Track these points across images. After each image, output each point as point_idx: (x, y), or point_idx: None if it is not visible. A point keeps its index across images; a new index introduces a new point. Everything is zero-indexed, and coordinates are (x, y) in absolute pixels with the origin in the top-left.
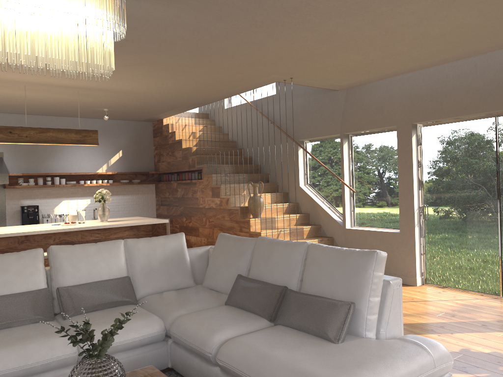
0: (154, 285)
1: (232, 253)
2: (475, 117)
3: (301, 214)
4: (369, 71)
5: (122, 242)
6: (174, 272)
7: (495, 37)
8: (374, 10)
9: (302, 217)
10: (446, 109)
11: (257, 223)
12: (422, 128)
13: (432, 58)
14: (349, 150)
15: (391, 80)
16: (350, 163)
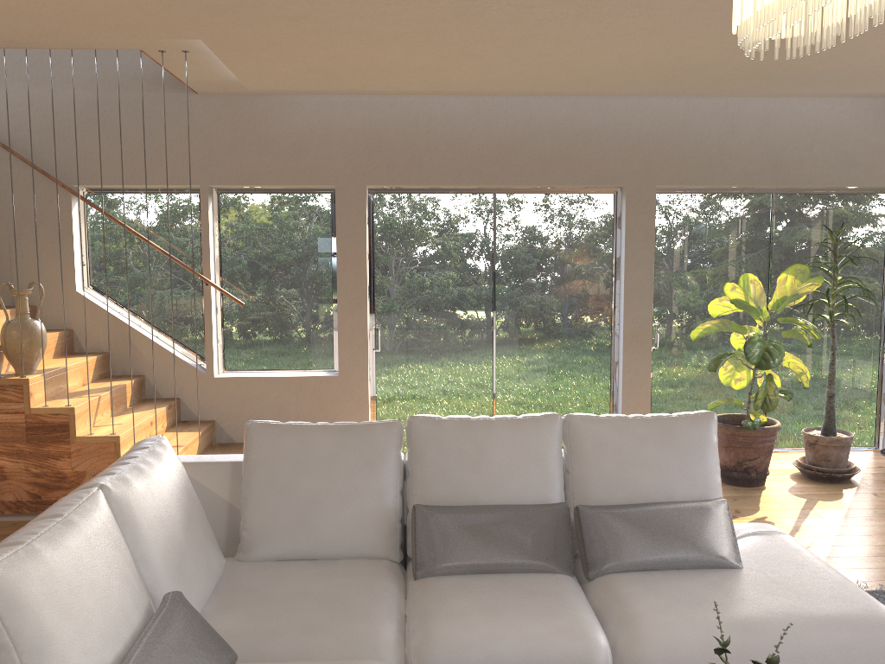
0: (198, 596)
1: (345, 463)
2: (465, 190)
3: (100, 356)
4: (345, 81)
5: (104, 496)
6: (206, 546)
7: (568, 83)
8: (594, 7)
9: (101, 362)
10: (430, 171)
11: (40, 385)
12: (376, 195)
13: (456, 87)
14: (213, 220)
15: (325, 100)
16: (217, 247)
